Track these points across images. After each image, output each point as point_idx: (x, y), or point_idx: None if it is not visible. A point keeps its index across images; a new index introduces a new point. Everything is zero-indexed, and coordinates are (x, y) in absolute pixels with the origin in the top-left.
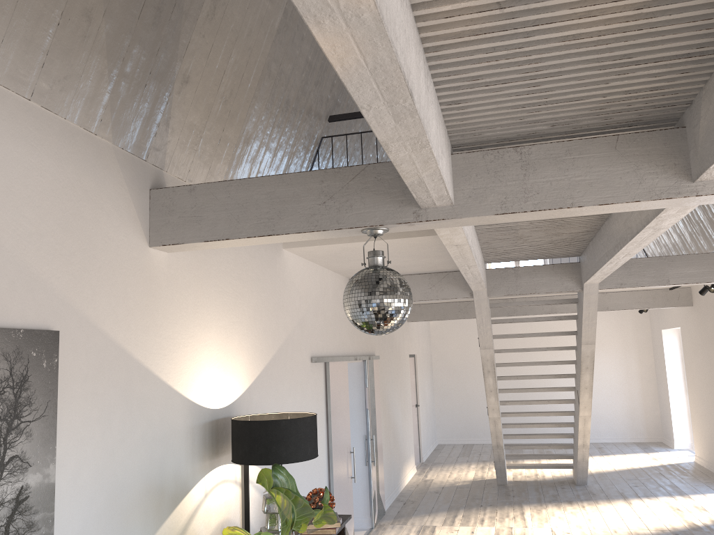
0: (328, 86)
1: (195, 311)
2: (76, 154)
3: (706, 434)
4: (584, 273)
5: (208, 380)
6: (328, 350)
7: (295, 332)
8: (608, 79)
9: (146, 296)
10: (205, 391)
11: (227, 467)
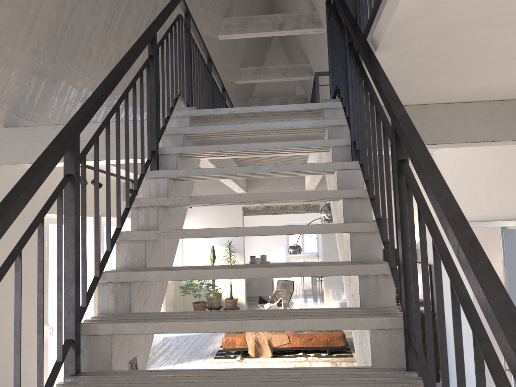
0: None
1: None
2: None
3: None
4: None
5: None
6: (478, 215)
7: None
8: None
9: None
10: None
11: None
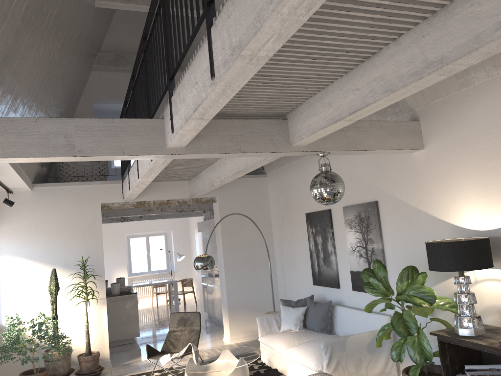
0: None
1: (450, 172)
2: None
3: None
4: None
5: (469, 212)
6: None
7: None
8: None
9: (413, 176)
10: (466, 219)
11: None
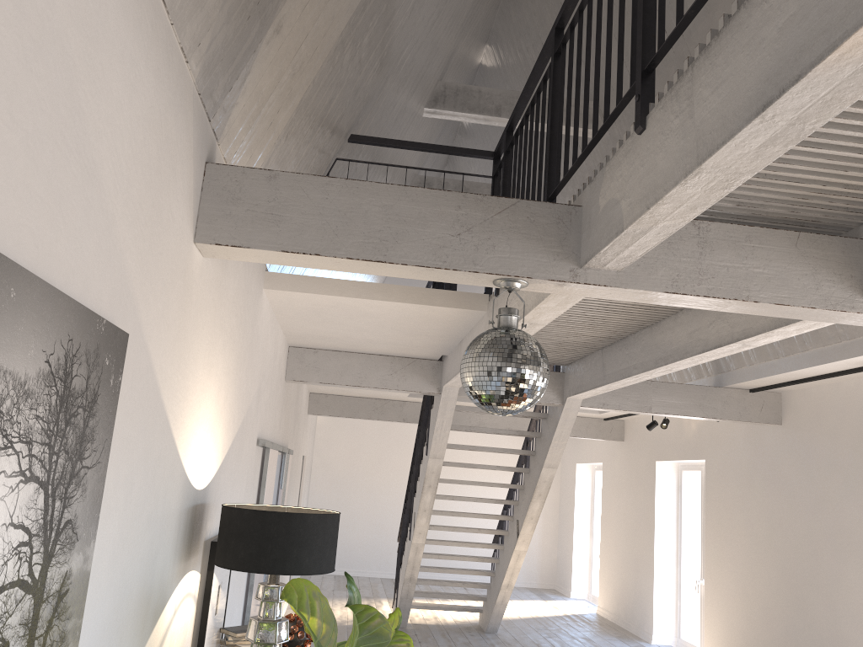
0: (360, 97)
1: (206, 346)
2: (170, 80)
3: (617, 583)
4: (572, 385)
5: (199, 448)
6: (266, 433)
7: (254, 402)
8: (847, 167)
9: (181, 311)
10: (195, 463)
11: (192, 574)
